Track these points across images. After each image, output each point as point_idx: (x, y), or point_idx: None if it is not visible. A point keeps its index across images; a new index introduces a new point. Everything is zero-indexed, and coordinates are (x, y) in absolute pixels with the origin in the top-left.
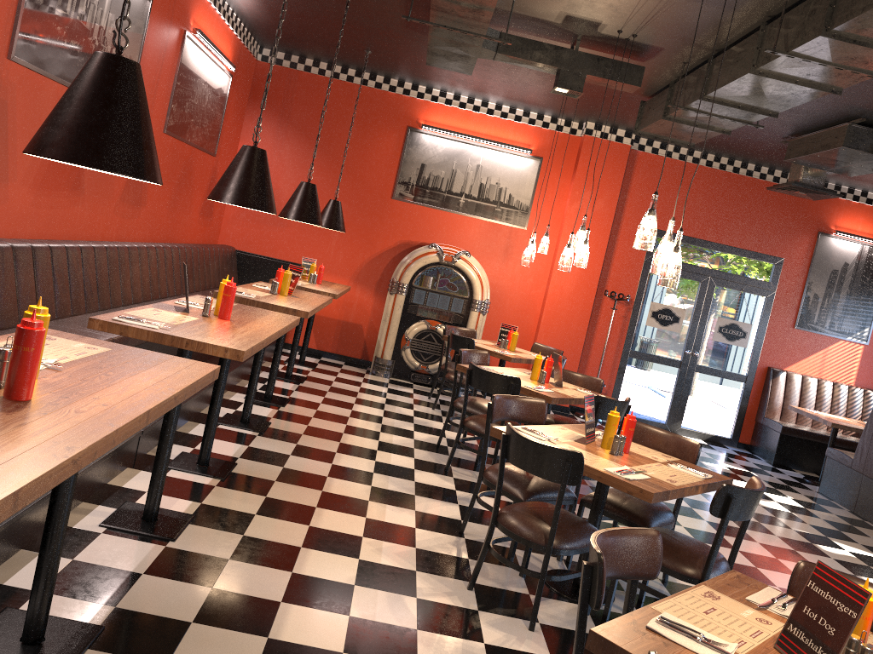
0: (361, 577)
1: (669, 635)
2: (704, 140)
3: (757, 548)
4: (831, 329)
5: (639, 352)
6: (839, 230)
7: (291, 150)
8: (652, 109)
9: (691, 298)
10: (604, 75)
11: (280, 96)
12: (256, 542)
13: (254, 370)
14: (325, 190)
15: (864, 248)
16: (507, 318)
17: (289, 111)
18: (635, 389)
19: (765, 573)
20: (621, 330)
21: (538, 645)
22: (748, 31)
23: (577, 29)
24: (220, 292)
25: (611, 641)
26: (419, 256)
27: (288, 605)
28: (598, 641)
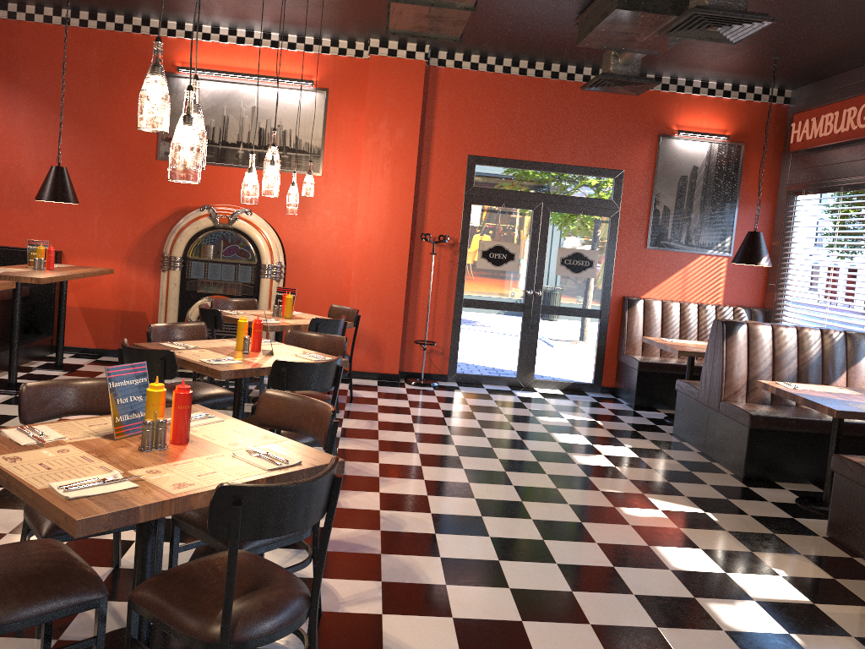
0: None
1: None
2: (502, 42)
3: (524, 529)
4: (688, 244)
5: (475, 300)
6: (682, 130)
7: (27, 117)
8: None
9: (525, 230)
10: None
11: (3, 54)
12: None
13: None
14: (75, 160)
15: (712, 146)
16: (315, 282)
17: (16, 71)
18: (476, 343)
19: (506, 568)
20: (450, 278)
21: None
22: None
23: None
24: None
25: None
26: (189, 222)
27: None
28: None
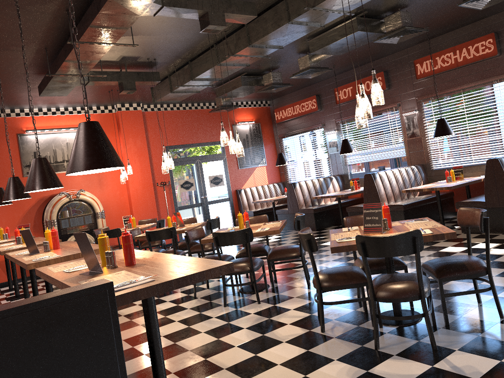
0: (187, 324)
1: (345, 240)
2: None
3: None
4: (252, 164)
5: (182, 206)
6: (239, 121)
7: None
8: (160, 90)
9: (194, 172)
10: (143, 80)
11: None
12: (132, 338)
13: (34, 287)
14: None
15: (250, 126)
16: (114, 216)
17: None
18: None
19: None
20: (170, 199)
21: (267, 305)
22: (206, 48)
23: (126, 61)
24: (47, 237)
25: (338, 246)
26: (56, 202)
27: (179, 342)
28: (334, 249)
